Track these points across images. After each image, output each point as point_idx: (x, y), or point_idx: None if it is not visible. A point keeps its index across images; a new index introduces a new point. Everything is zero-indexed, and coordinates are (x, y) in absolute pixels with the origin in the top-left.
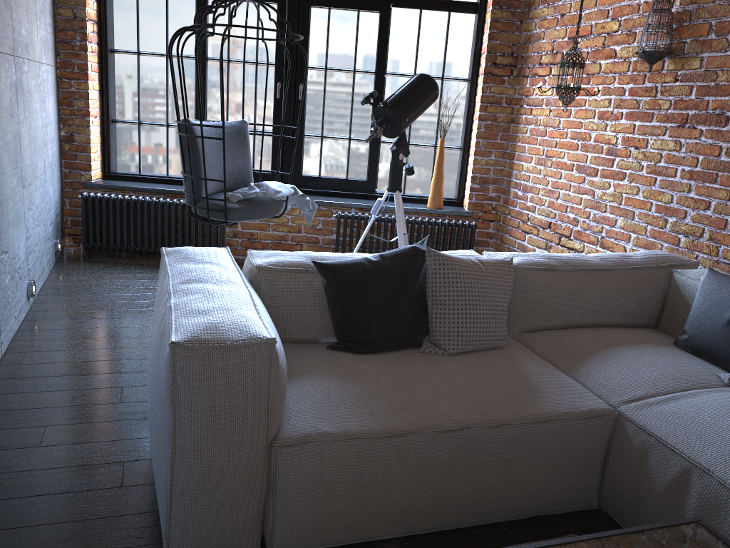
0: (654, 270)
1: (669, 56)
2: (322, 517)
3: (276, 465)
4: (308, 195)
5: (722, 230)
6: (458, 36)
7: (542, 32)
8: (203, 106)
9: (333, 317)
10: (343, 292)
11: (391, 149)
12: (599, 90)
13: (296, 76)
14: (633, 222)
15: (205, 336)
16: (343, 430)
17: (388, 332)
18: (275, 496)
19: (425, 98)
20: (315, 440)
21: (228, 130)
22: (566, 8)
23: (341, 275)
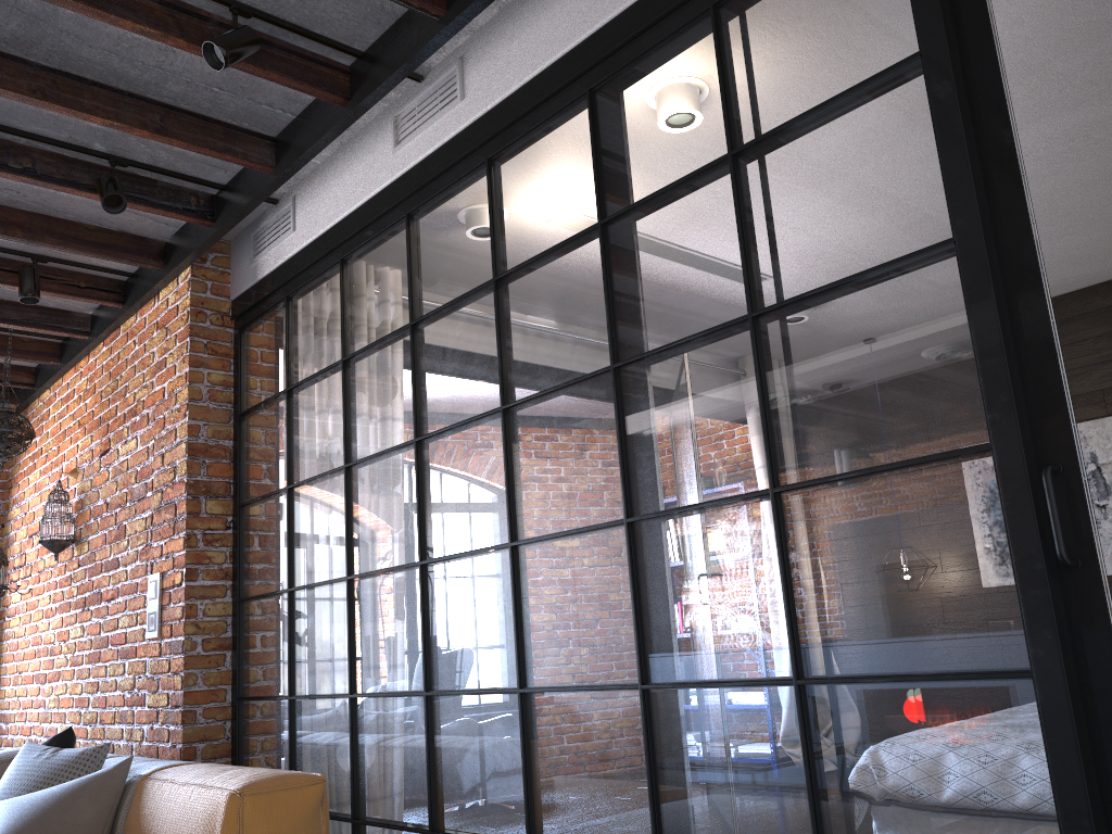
0: (4, 763)
1: (76, 542)
2: None
3: None
4: None
5: (106, 709)
6: None
7: (15, 533)
8: None
9: None
10: None
11: None
12: (19, 586)
13: None
14: (65, 725)
15: None
16: None
17: None
18: None
19: None
20: None
21: None
22: (27, 506)
23: None
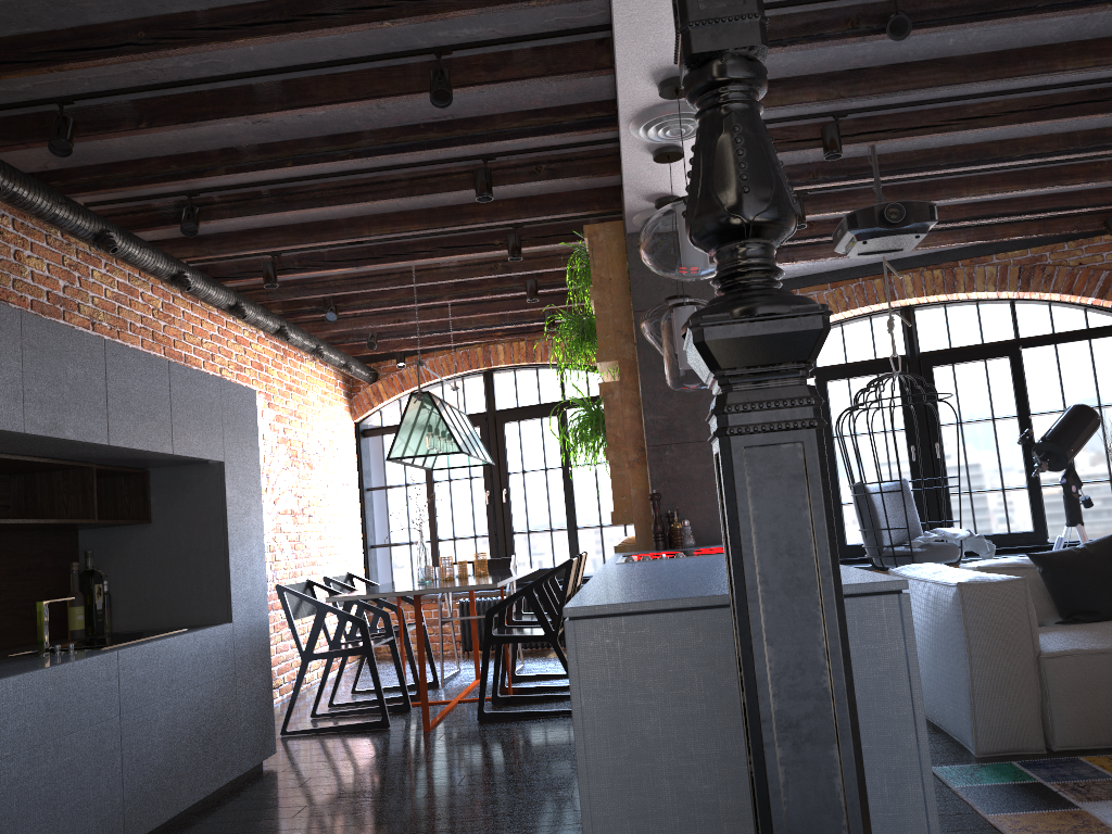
0: None
1: None
2: (1091, 716)
3: (1044, 673)
4: (967, 556)
5: None
6: (1102, 354)
7: None
8: (835, 483)
9: (1055, 596)
10: (1059, 573)
11: (1060, 482)
12: None
13: (929, 436)
14: None
15: (977, 579)
16: (1092, 648)
17: (1108, 602)
18: (1049, 698)
19: (1086, 427)
20: (1071, 653)
21: (892, 488)
22: None
23: (1053, 560)
